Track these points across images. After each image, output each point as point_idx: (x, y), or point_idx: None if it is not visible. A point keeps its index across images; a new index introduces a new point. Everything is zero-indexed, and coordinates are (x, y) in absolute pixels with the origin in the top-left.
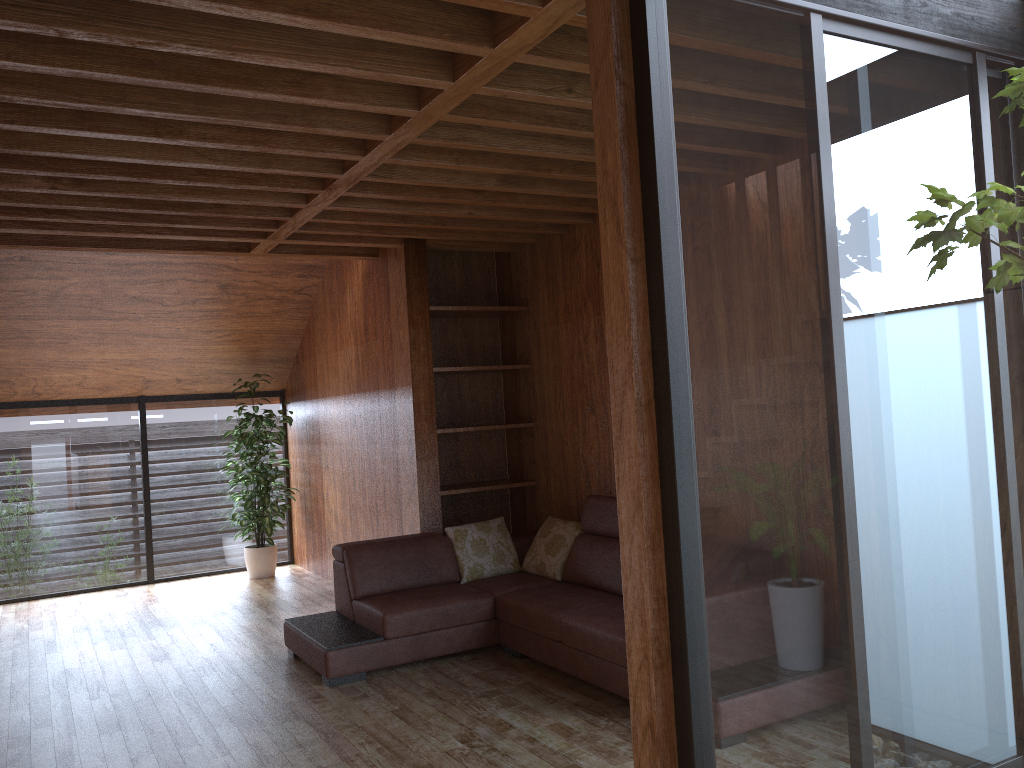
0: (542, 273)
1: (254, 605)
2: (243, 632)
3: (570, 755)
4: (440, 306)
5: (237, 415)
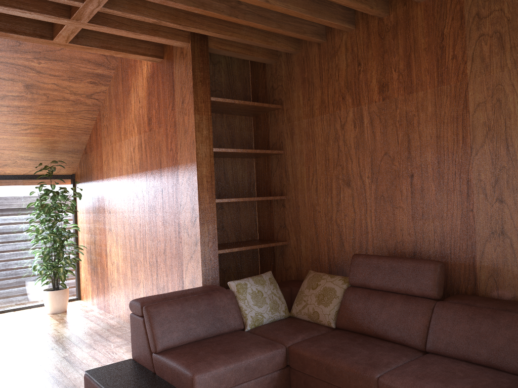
0: (298, 77)
1: (52, 341)
2: (43, 374)
3: None
4: (219, 98)
5: (38, 192)
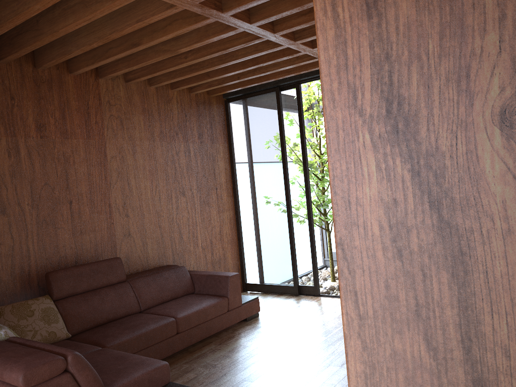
0: None
1: None
2: None
3: (282, 330)
4: None
5: None
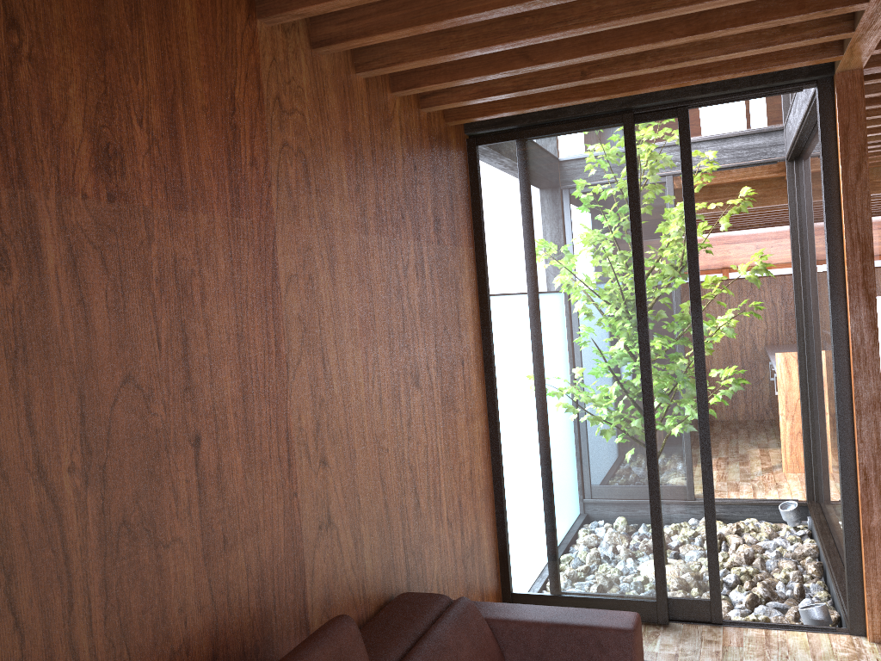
0: None
1: None
2: None
3: None
4: None
5: None
